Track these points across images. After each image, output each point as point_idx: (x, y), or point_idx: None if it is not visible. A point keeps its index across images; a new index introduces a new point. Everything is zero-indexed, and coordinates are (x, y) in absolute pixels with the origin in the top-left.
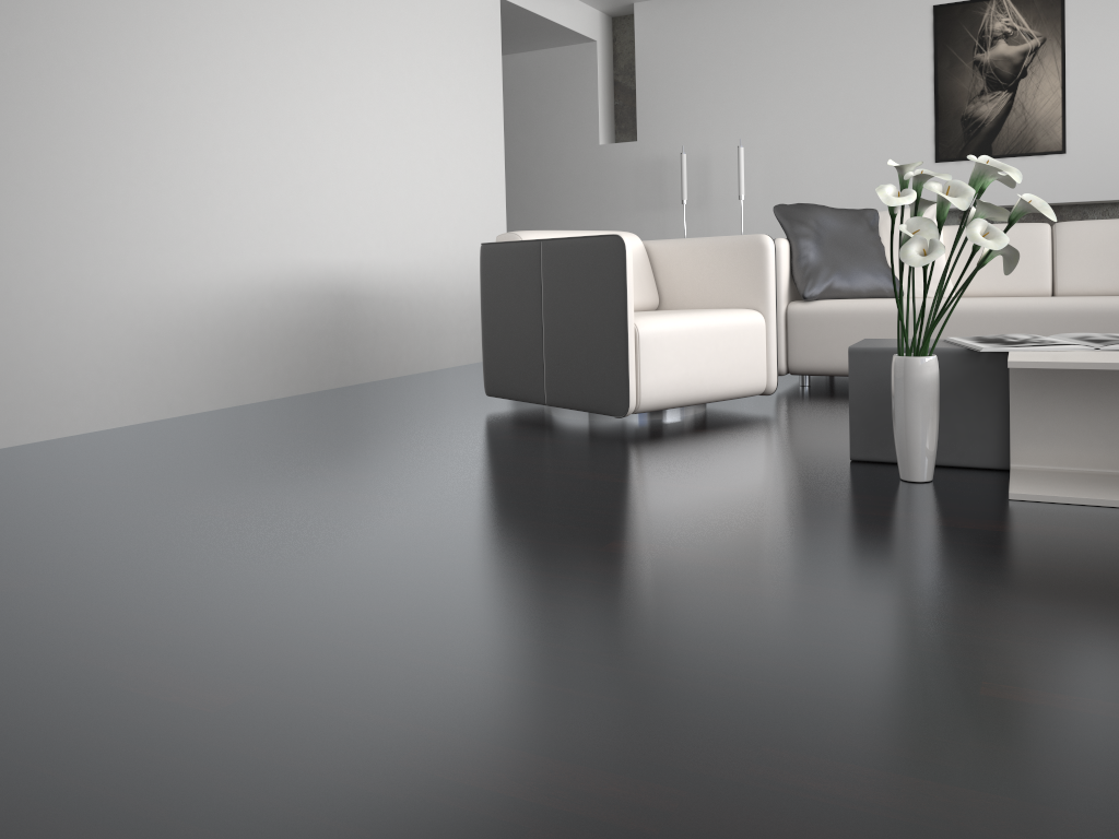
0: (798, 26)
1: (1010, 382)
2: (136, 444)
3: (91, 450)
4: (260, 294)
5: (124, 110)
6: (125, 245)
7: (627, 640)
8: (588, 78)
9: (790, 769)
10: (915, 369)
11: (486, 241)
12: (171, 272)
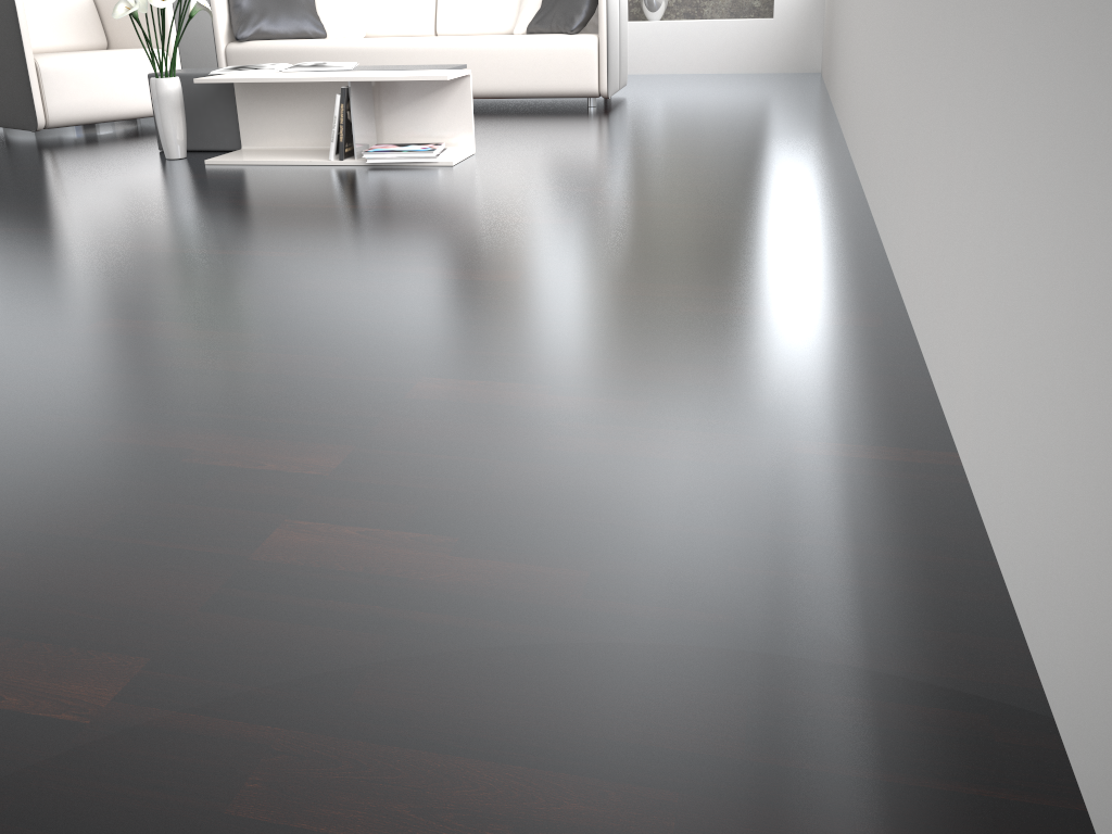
0: None
1: (236, 94)
2: None
3: None
4: None
5: None
6: None
7: None
8: None
9: None
10: (159, 87)
11: None
12: None
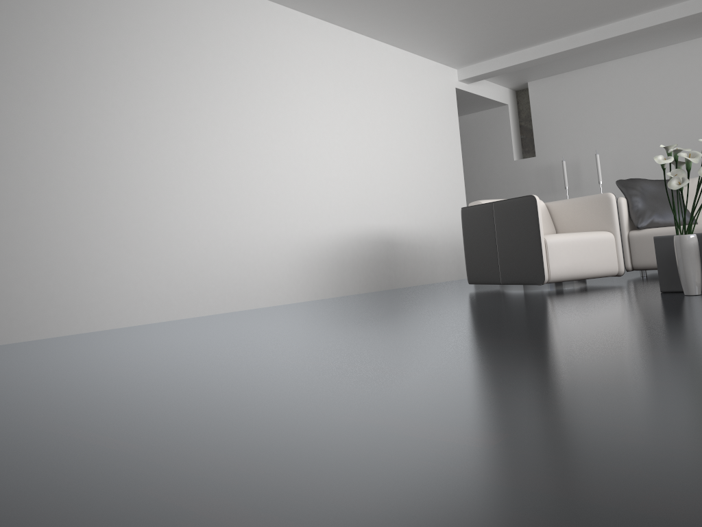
0: (624, 85)
1: None
2: (310, 305)
3: (292, 307)
4: (351, 241)
5: (294, 157)
6: (296, 217)
7: (553, 326)
8: (504, 124)
9: (614, 338)
10: (684, 240)
11: (456, 214)
12: (314, 230)
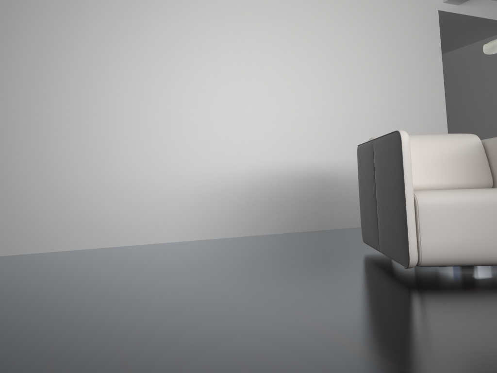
0: None
1: None
2: (167, 250)
3: (146, 251)
4: (269, 178)
5: (194, 92)
6: (192, 154)
7: None
8: None
9: None
10: None
11: None
12: (217, 167)
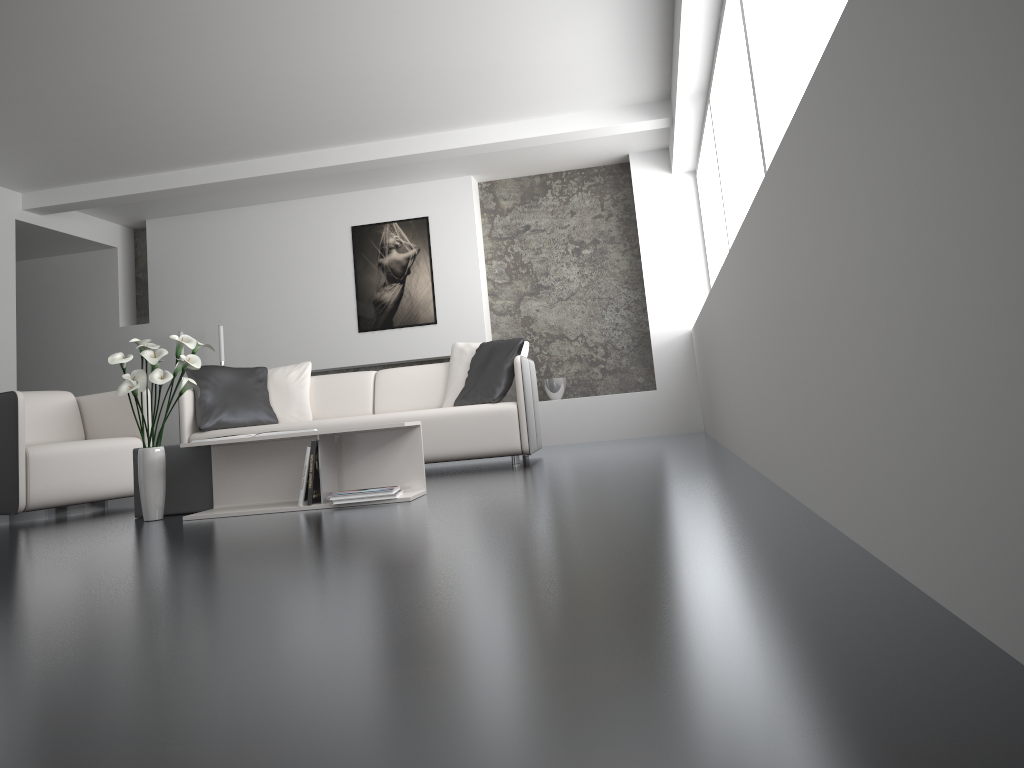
0: (264, 239)
1: (212, 459)
2: None
3: None
4: None
5: None
6: None
7: None
8: (111, 275)
9: None
10: (146, 455)
11: None
12: None
